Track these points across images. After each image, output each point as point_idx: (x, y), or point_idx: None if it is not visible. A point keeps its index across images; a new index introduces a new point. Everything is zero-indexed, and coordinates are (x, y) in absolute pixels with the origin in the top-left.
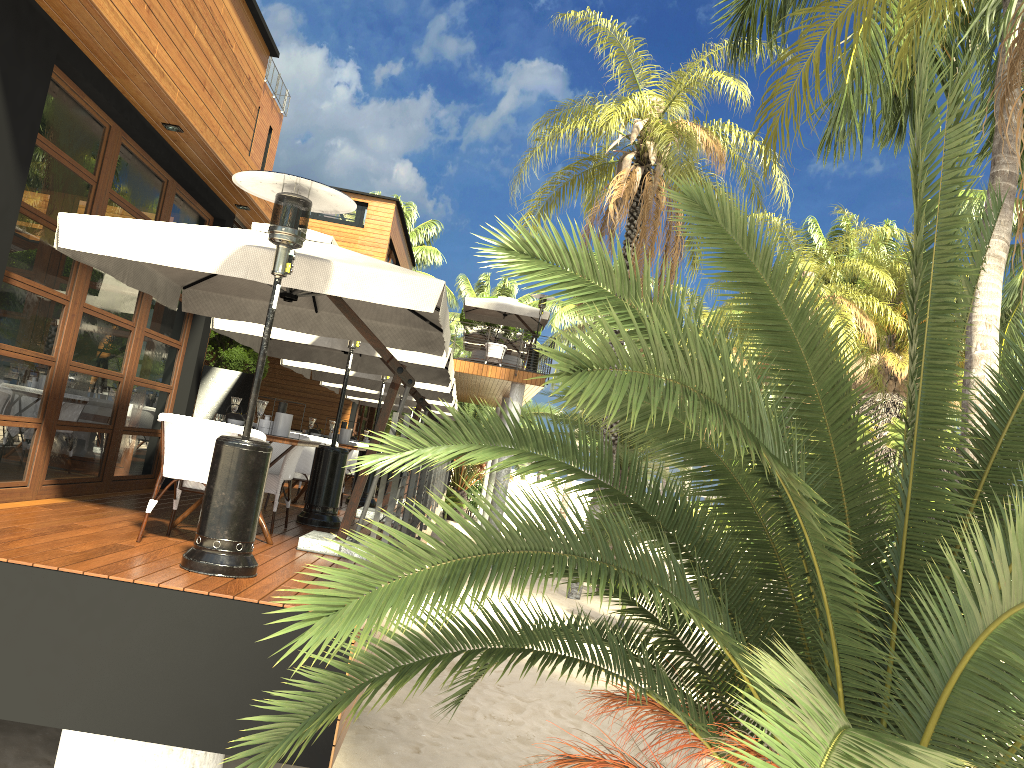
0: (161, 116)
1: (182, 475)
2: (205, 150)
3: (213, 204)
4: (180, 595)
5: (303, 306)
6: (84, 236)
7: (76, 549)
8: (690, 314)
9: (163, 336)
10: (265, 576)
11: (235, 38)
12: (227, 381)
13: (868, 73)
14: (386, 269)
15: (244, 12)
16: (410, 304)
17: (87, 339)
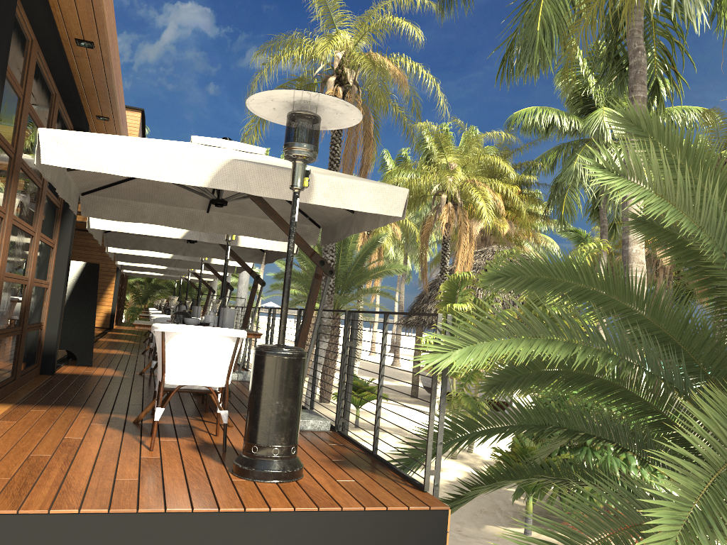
0: (80, 32)
1: (187, 381)
2: (104, 66)
3: (81, 115)
4: (291, 515)
5: (196, 207)
6: (68, 152)
7: (130, 476)
8: (725, 219)
9: (47, 238)
10: (306, 471)
11: None
12: (74, 271)
13: (555, 23)
14: (355, 179)
15: None
16: (382, 210)
17: (12, 249)
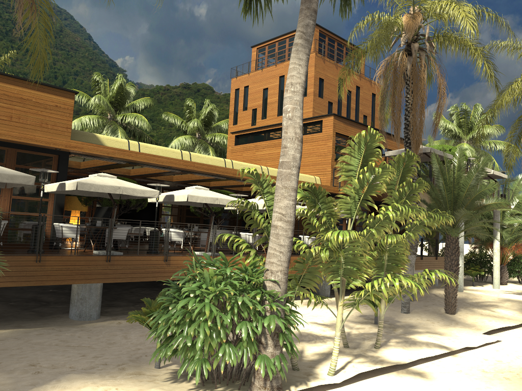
0: None
1: None
2: None
3: (43, 151)
4: None
5: None
6: None
7: None
8: None
9: (30, 197)
10: None
11: (33, 97)
12: (104, 211)
13: None
14: None
15: (38, 87)
16: None
17: None
